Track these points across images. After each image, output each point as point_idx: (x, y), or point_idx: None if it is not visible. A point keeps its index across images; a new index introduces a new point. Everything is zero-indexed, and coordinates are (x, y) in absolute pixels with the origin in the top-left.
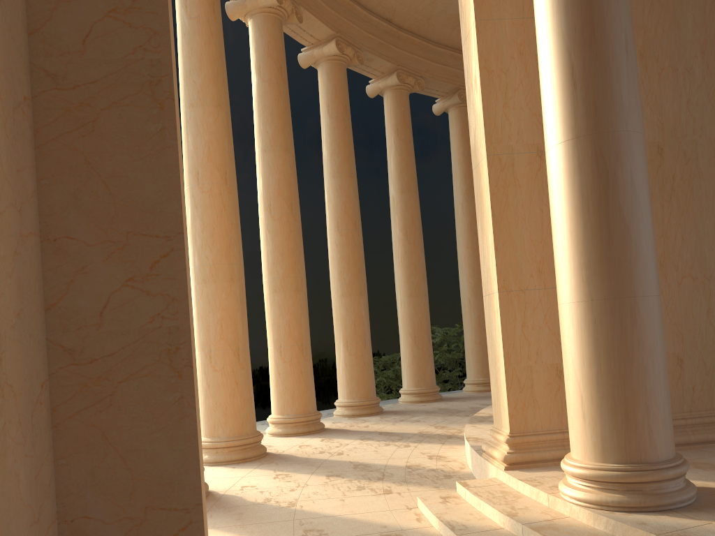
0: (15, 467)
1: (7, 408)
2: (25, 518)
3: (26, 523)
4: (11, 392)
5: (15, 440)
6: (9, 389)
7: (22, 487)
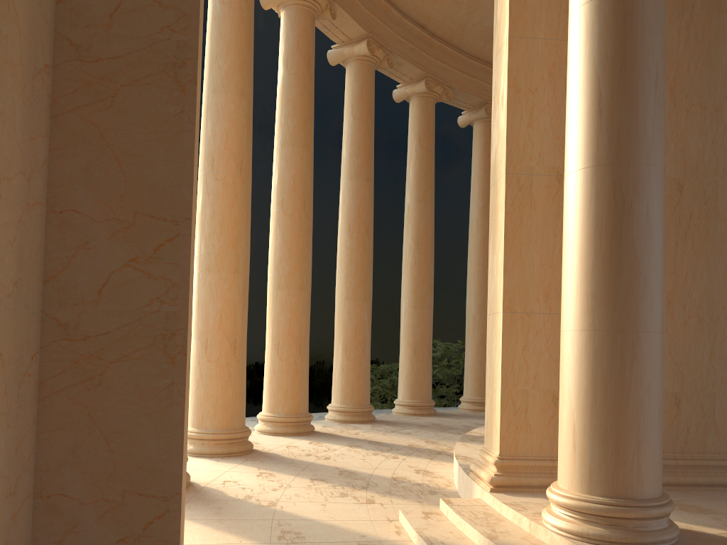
0: None
1: None
2: (1, 489)
3: (1, 494)
4: (0, 361)
5: None
6: None
7: (1, 457)
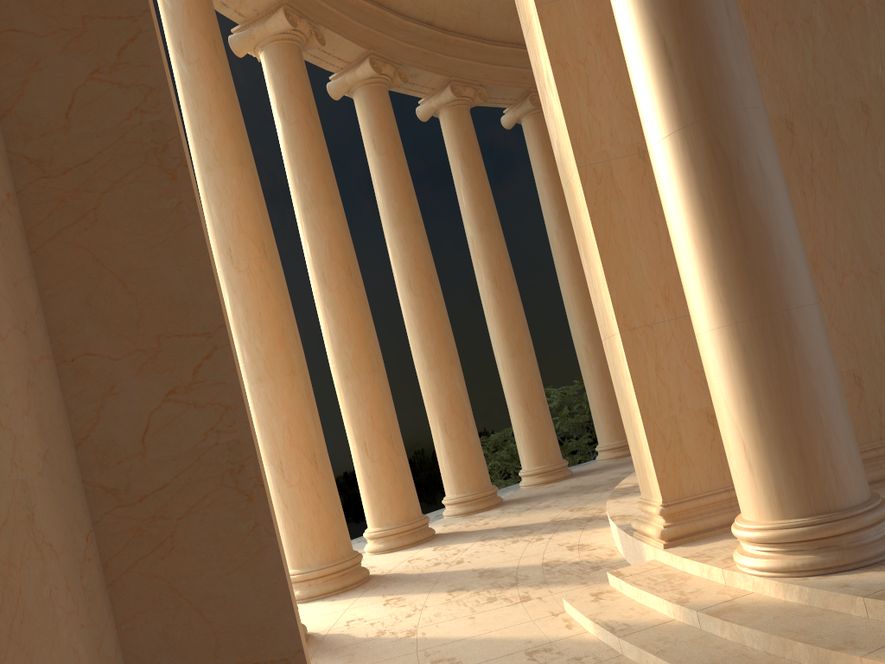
0: (72, 642)
1: (50, 572)
2: None
3: None
4: (52, 552)
5: (66, 609)
6: (49, 548)
7: None
